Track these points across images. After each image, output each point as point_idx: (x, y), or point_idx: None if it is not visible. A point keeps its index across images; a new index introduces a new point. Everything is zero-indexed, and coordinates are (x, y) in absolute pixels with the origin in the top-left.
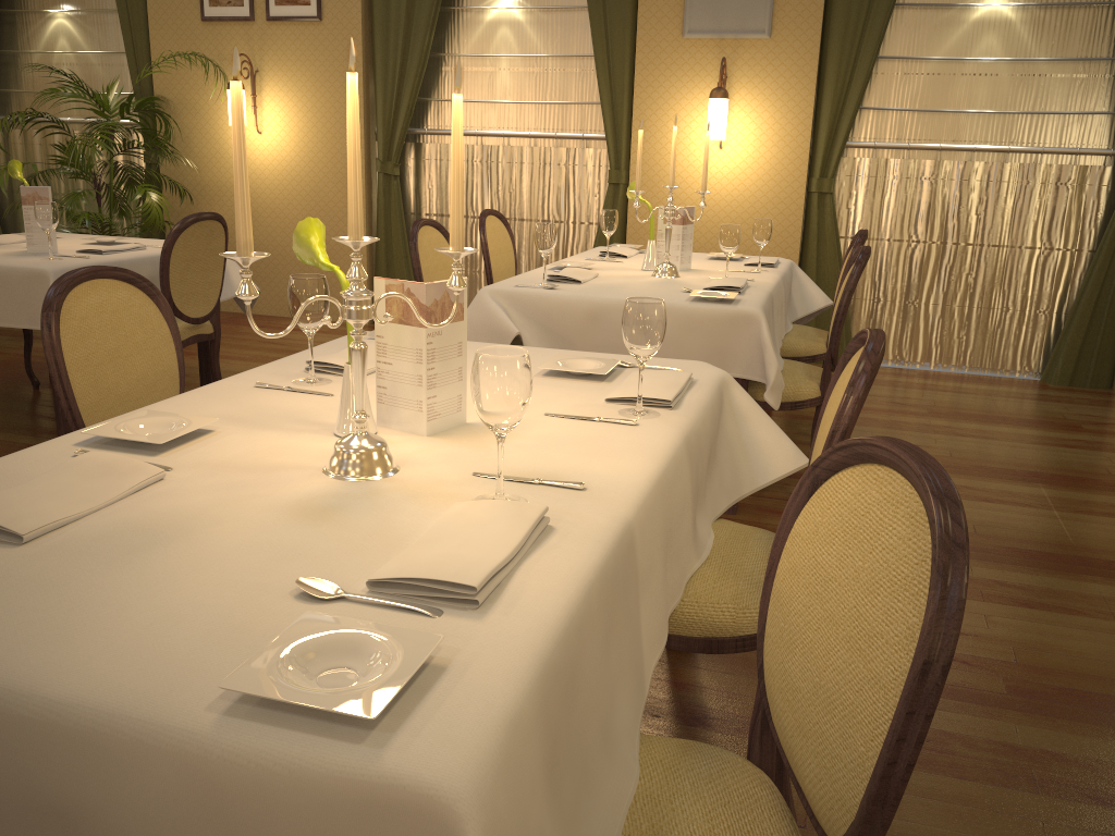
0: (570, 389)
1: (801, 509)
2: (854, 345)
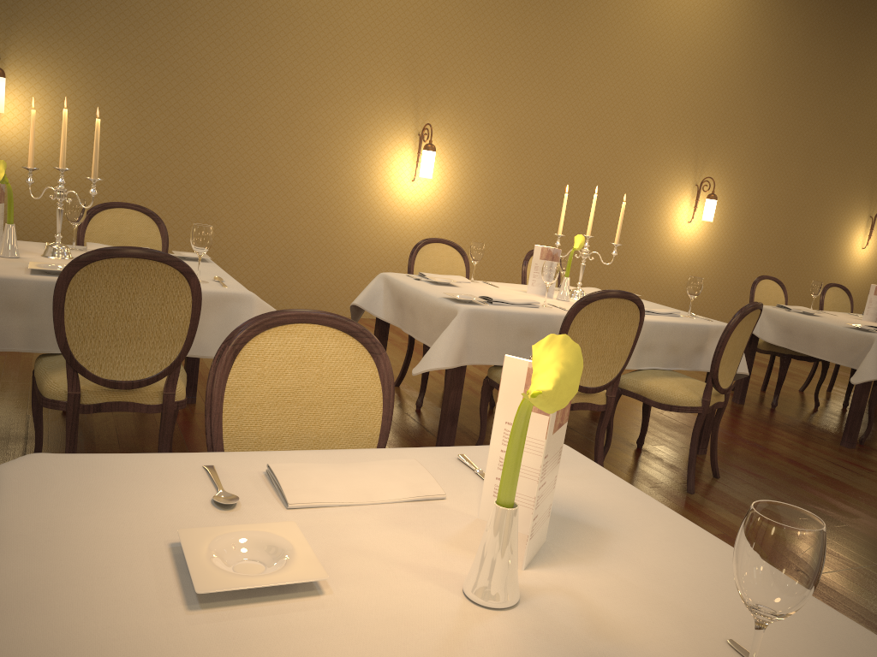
0: (466, 285)
1: (526, 270)
2: (422, 245)
